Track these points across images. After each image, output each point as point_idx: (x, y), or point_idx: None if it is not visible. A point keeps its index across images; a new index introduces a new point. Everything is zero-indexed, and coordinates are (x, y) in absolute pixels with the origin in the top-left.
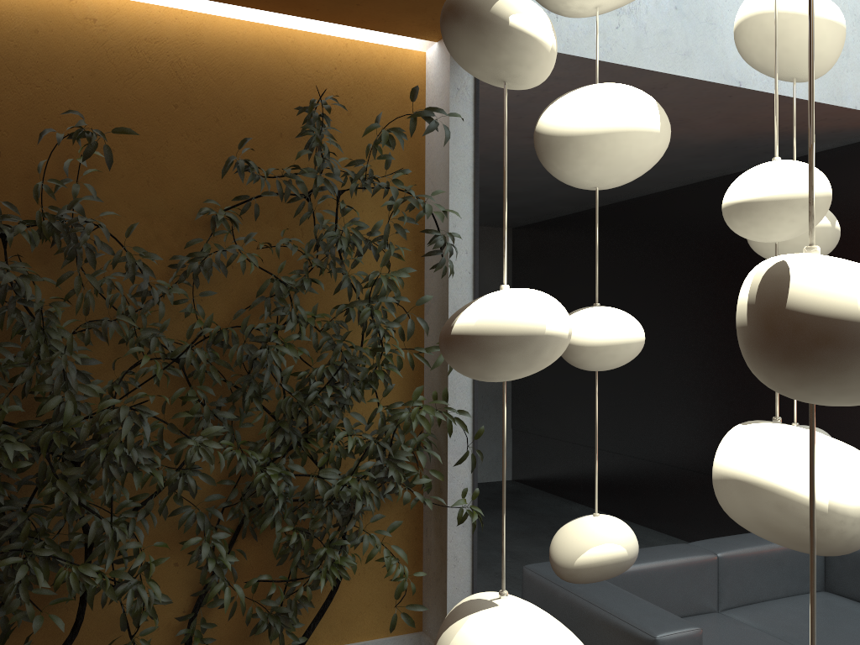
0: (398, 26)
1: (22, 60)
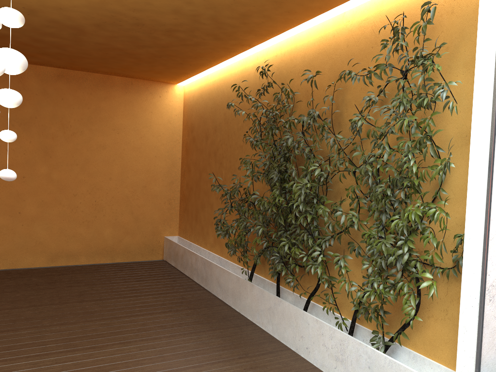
0: None
1: (330, 50)
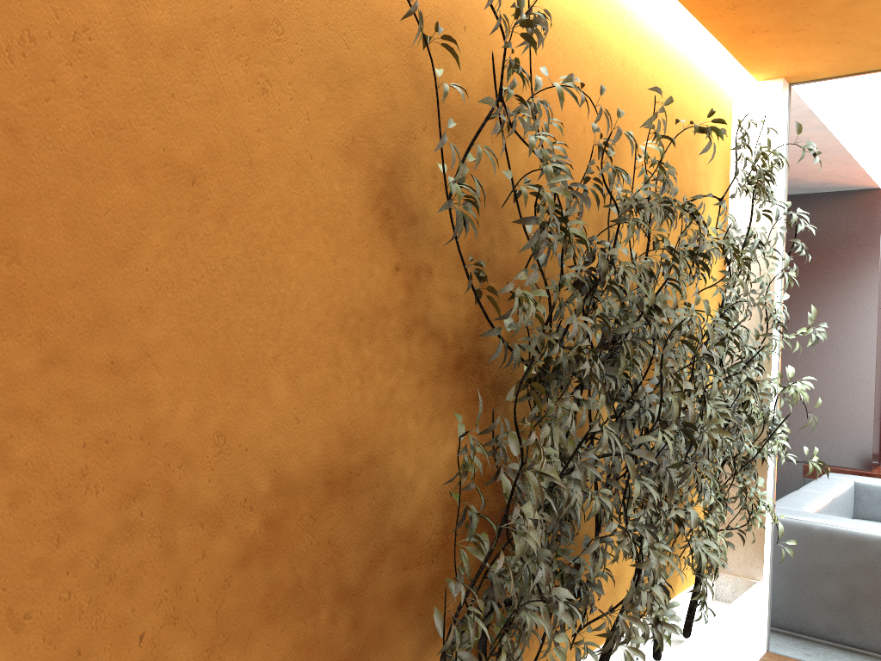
0: (762, 66)
1: (596, 39)
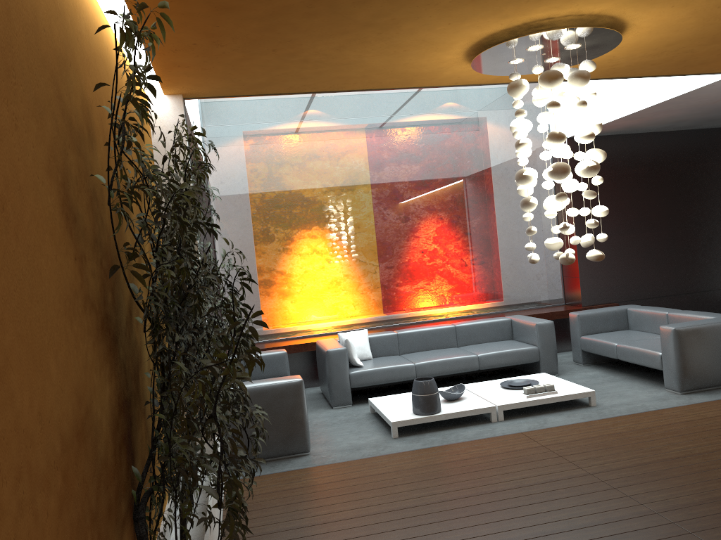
0: (173, 86)
1: (108, 68)
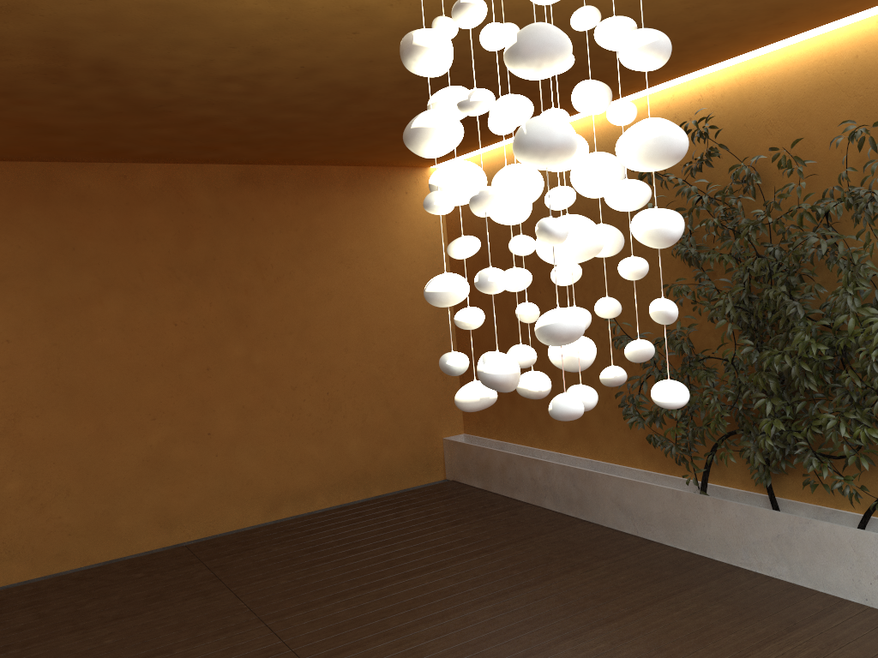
0: None
1: (849, 81)
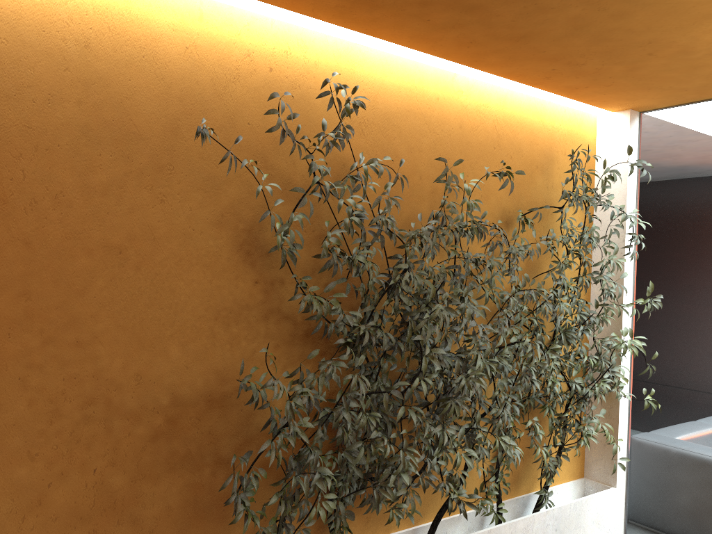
0: (606, 104)
1: (431, 117)
